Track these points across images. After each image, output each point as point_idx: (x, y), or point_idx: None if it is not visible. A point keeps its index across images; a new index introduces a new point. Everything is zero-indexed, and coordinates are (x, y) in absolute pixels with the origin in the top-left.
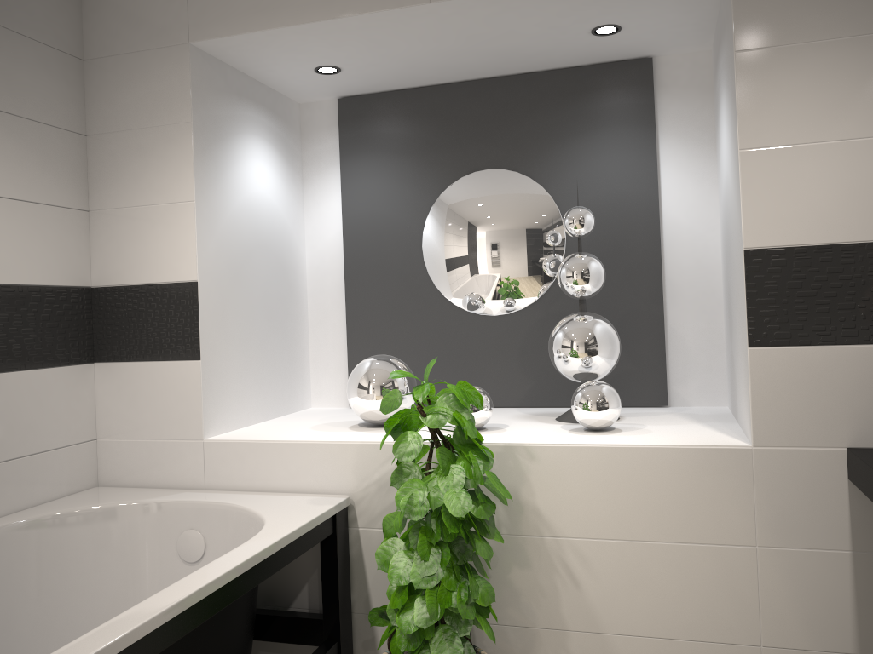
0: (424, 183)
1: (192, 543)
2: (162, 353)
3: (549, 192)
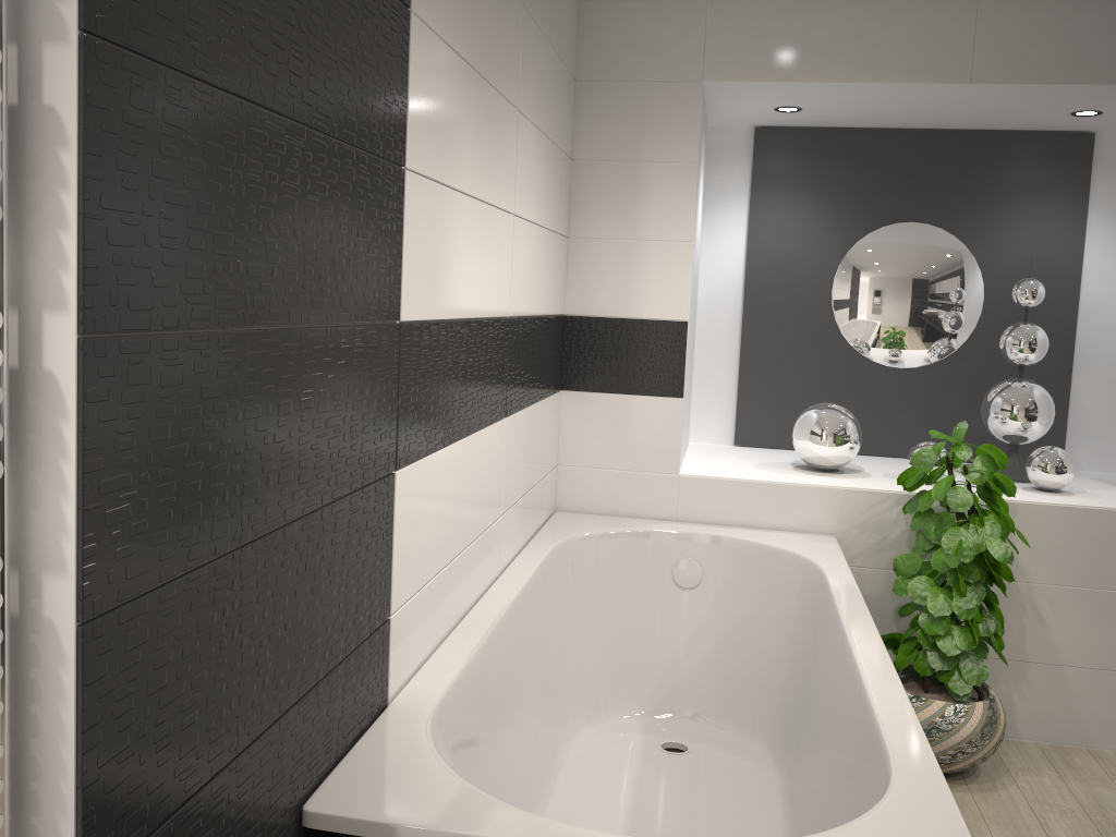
0: (841, 228)
1: (689, 571)
2: (641, 388)
3: (972, 252)
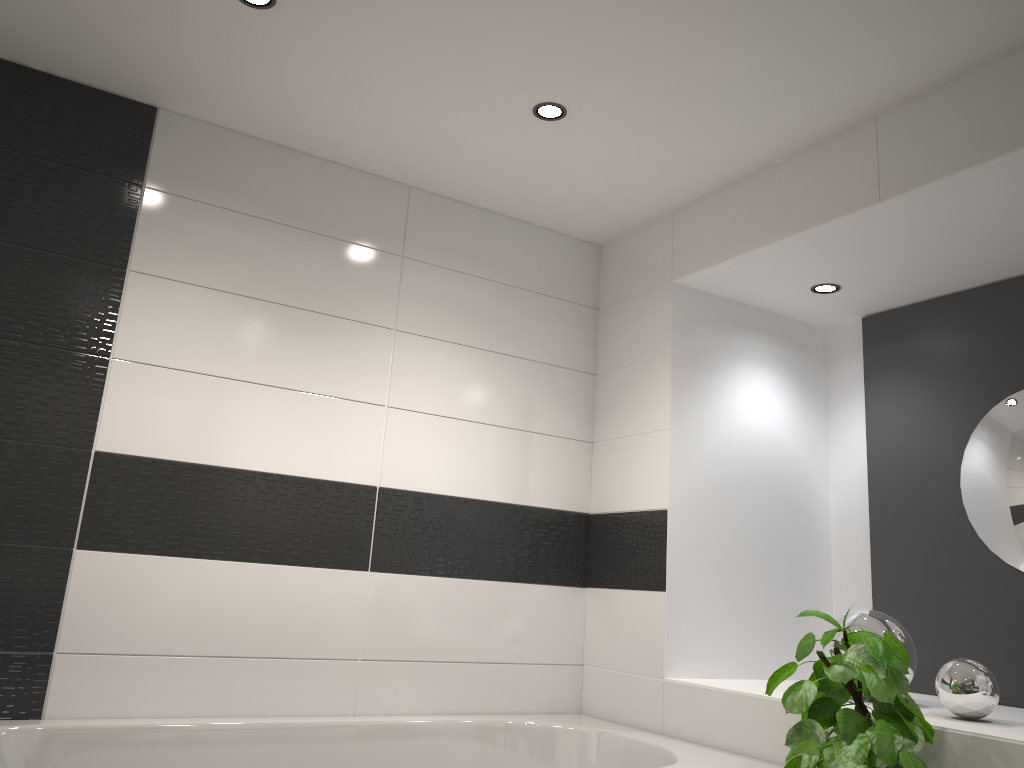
0: (960, 406)
1: None
2: (635, 582)
3: None
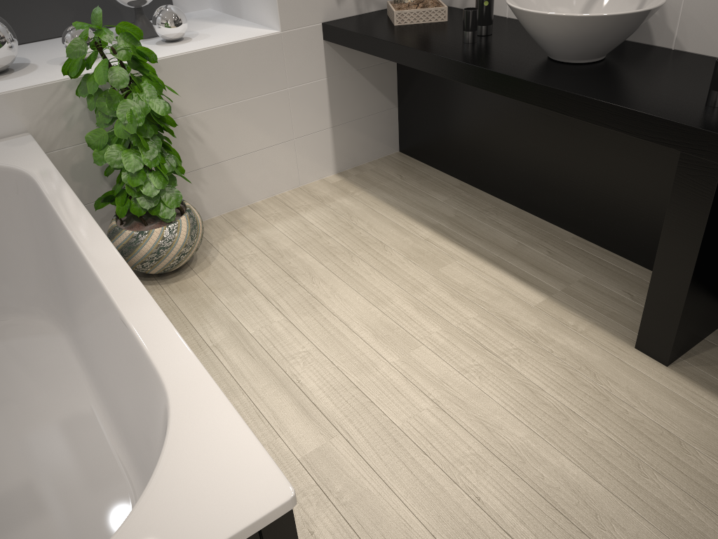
0: None
1: None
2: None
3: None
